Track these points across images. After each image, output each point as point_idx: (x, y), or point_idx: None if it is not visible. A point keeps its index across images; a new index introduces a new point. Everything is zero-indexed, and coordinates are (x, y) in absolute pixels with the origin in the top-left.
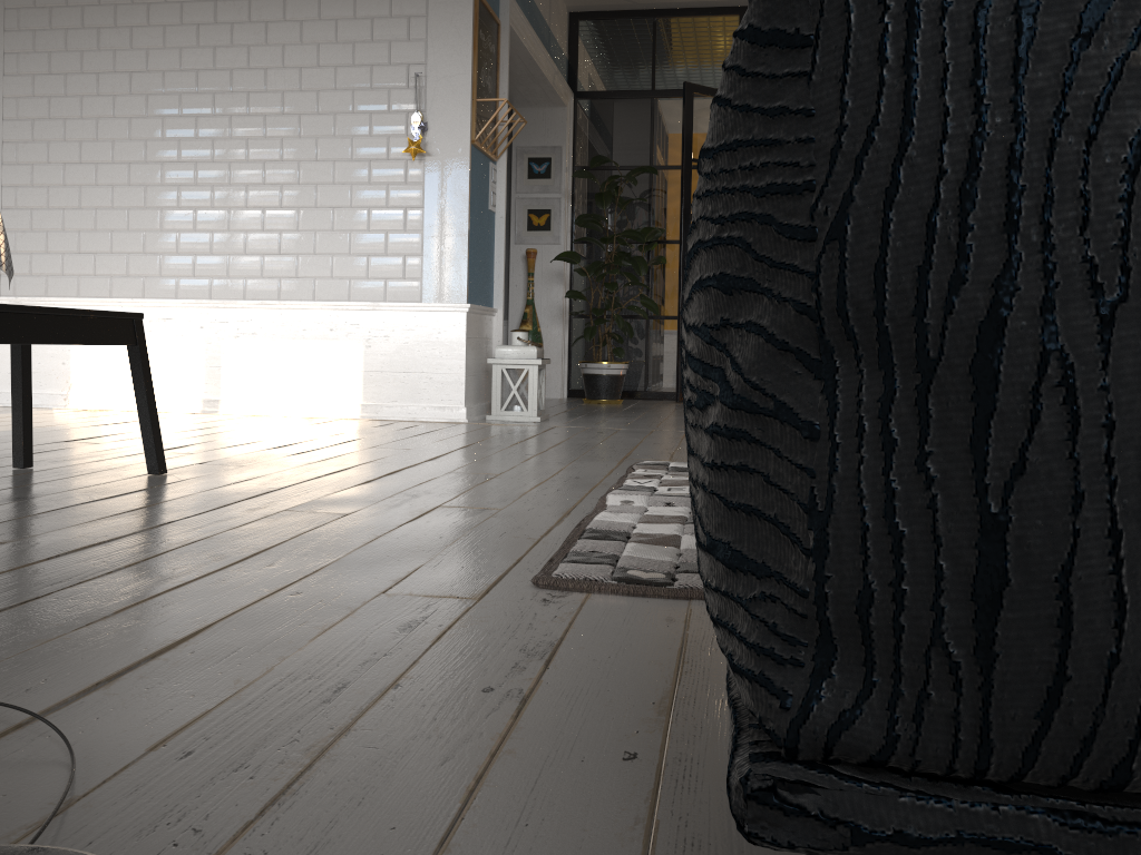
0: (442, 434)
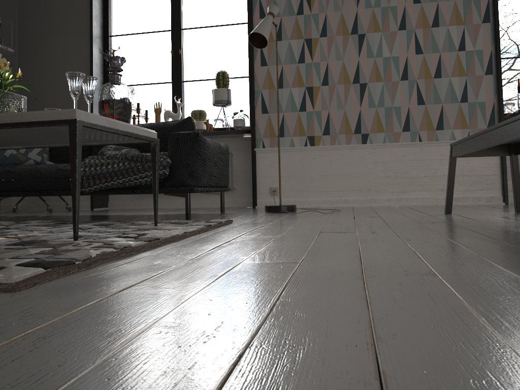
0: None
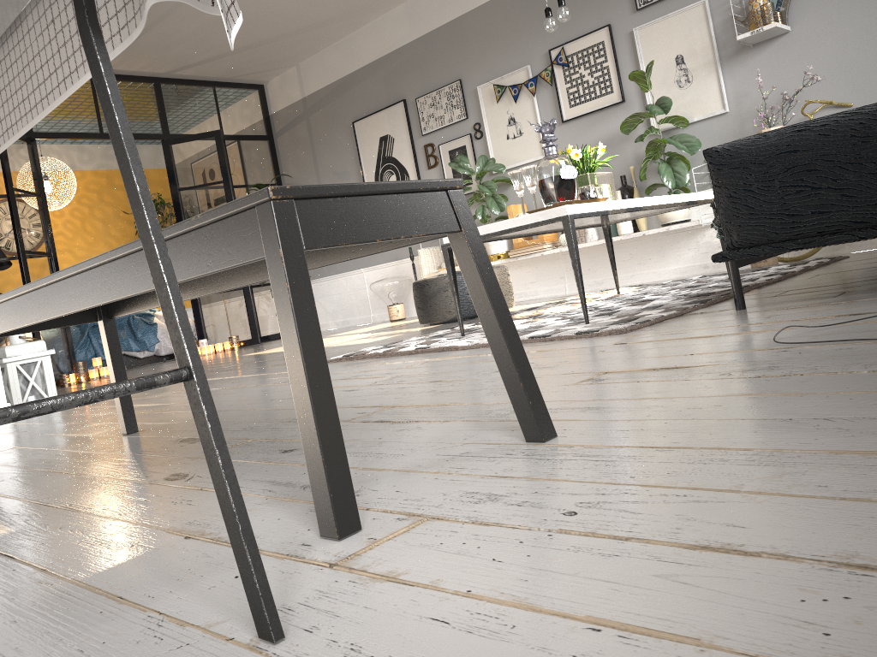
0: (74, 411)
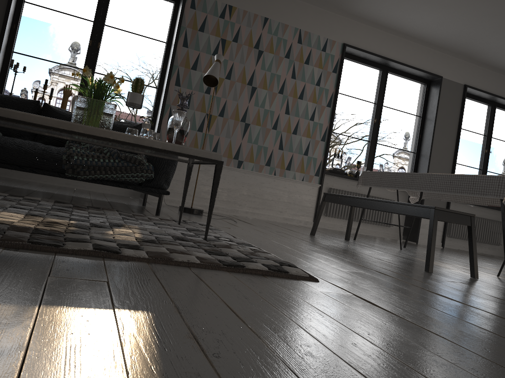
0: None
